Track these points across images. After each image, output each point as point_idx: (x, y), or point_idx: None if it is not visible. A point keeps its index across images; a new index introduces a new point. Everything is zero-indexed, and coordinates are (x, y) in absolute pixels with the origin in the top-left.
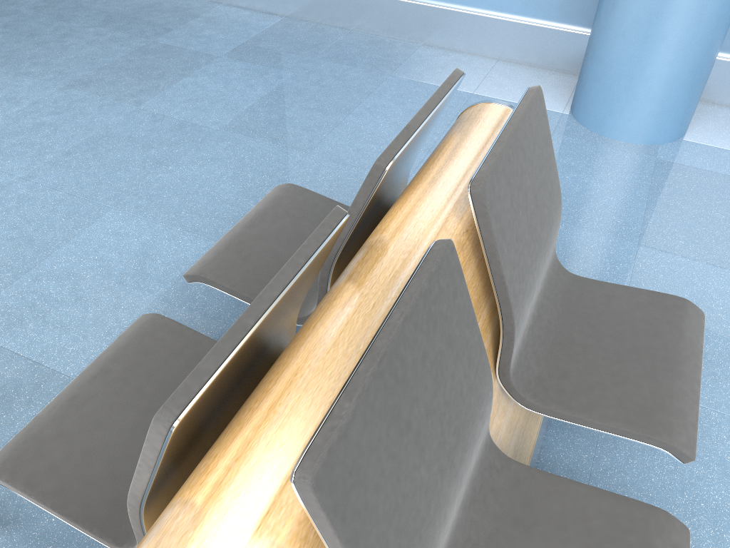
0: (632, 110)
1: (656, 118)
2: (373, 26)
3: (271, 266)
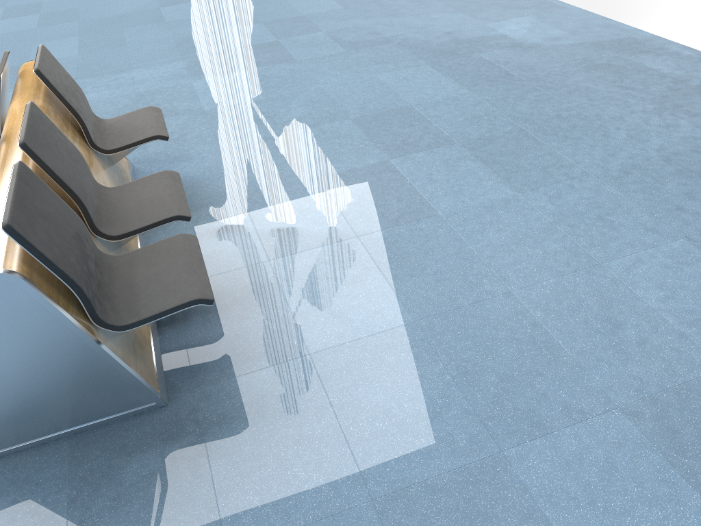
0: None
1: None
2: None
3: (151, 260)
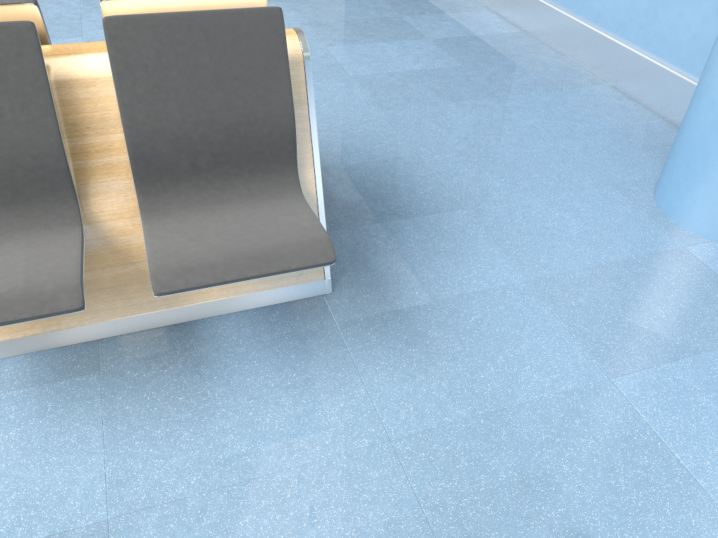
0: (687, 186)
1: (711, 206)
2: (580, 56)
3: None
